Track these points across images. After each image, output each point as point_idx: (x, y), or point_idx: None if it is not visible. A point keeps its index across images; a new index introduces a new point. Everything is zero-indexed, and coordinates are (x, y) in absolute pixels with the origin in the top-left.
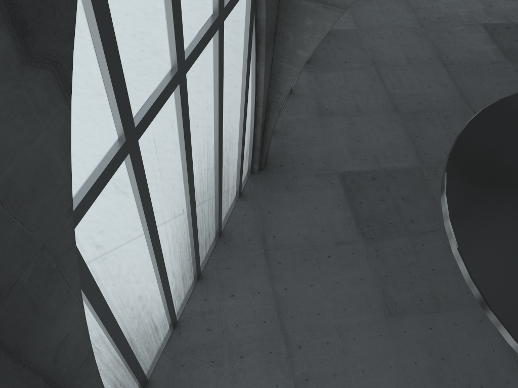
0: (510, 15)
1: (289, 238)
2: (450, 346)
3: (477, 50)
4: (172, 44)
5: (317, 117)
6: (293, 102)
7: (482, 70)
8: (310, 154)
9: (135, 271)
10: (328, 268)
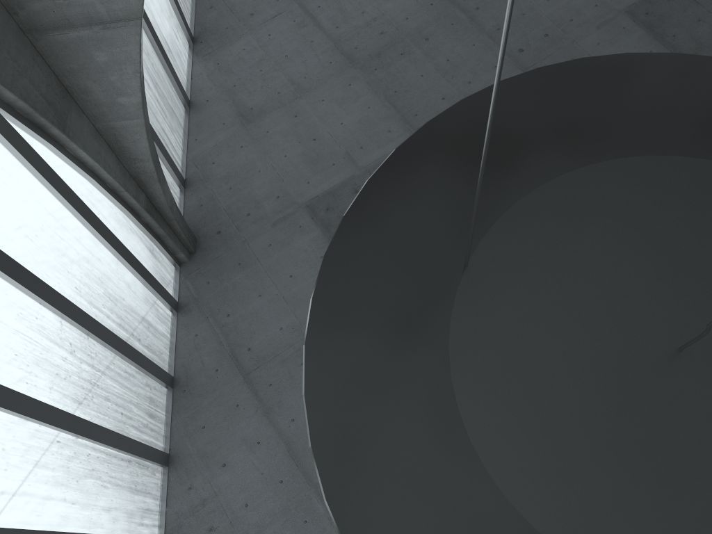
0: None
1: (270, 340)
2: None
3: None
4: None
5: (242, 128)
6: (199, 120)
7: None
8: (254, 194)
9: None
10: None
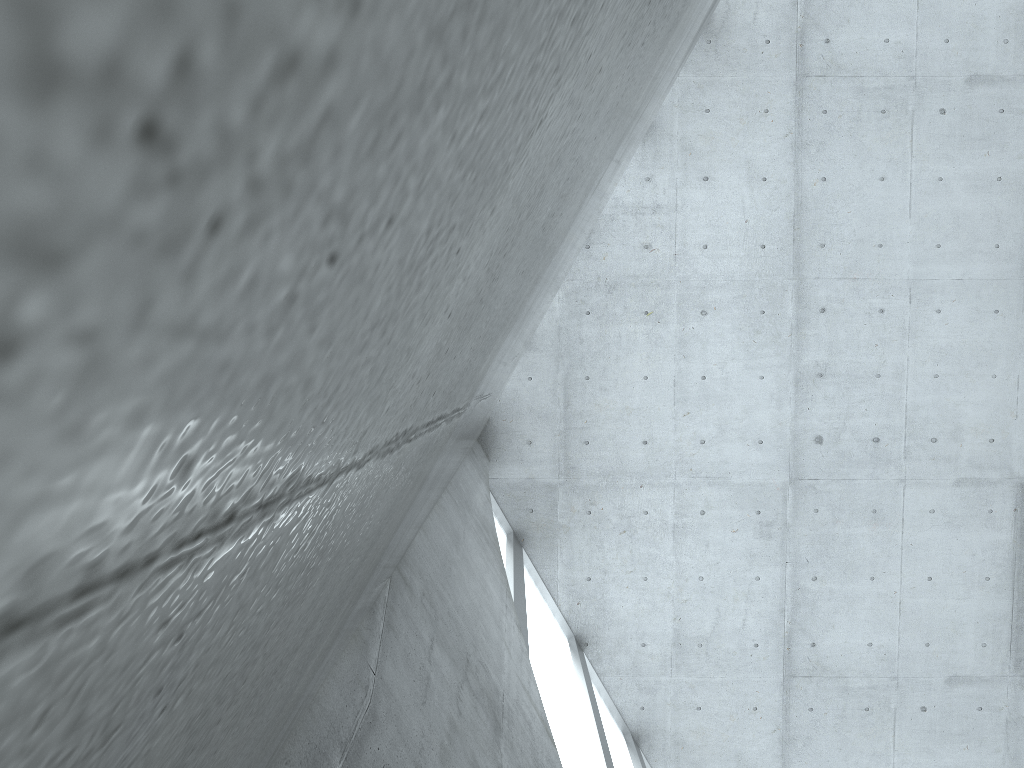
0: None
1: (862, 49)
2: None
3: None
4: None
5: None
6: None
7: None
8: None
9: None
10: (932, 142)
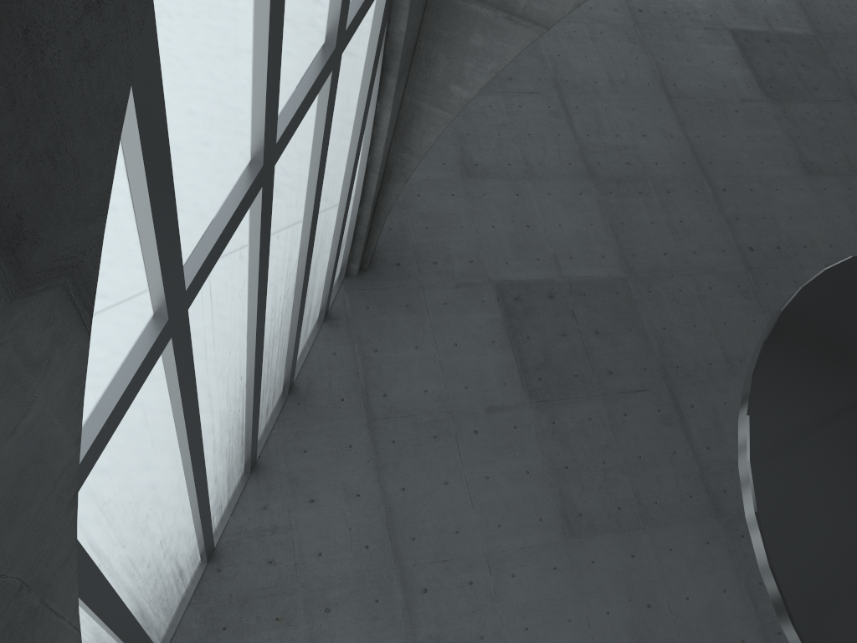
0: (773, 18)
1: (410, 397)
2: (661, 585)
3: (720, 75)
4: (258, 122)
5: (460, 178)
6: None
7: (727, 113)
8: (448, 246)
9: (158, 507)
10: (474, 452)
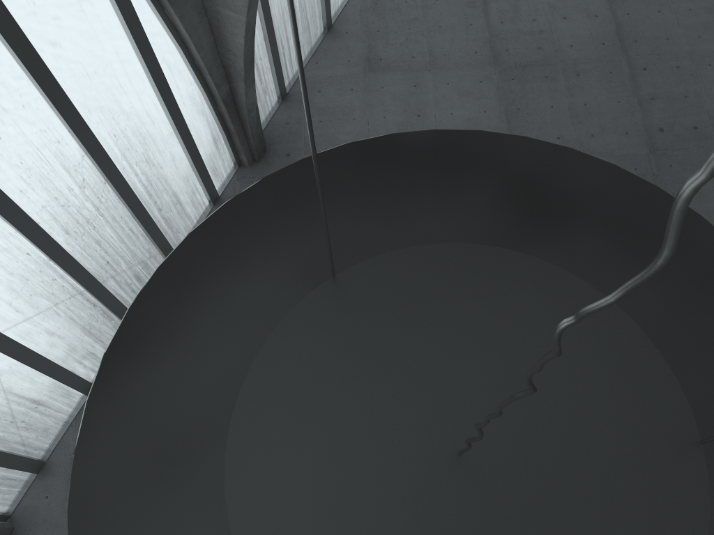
0: None
1: None
2: None
3: None
4: None
5: (362, 73)
6: (329, 47)
7: None
8: (337, 137)
9: None
10: None
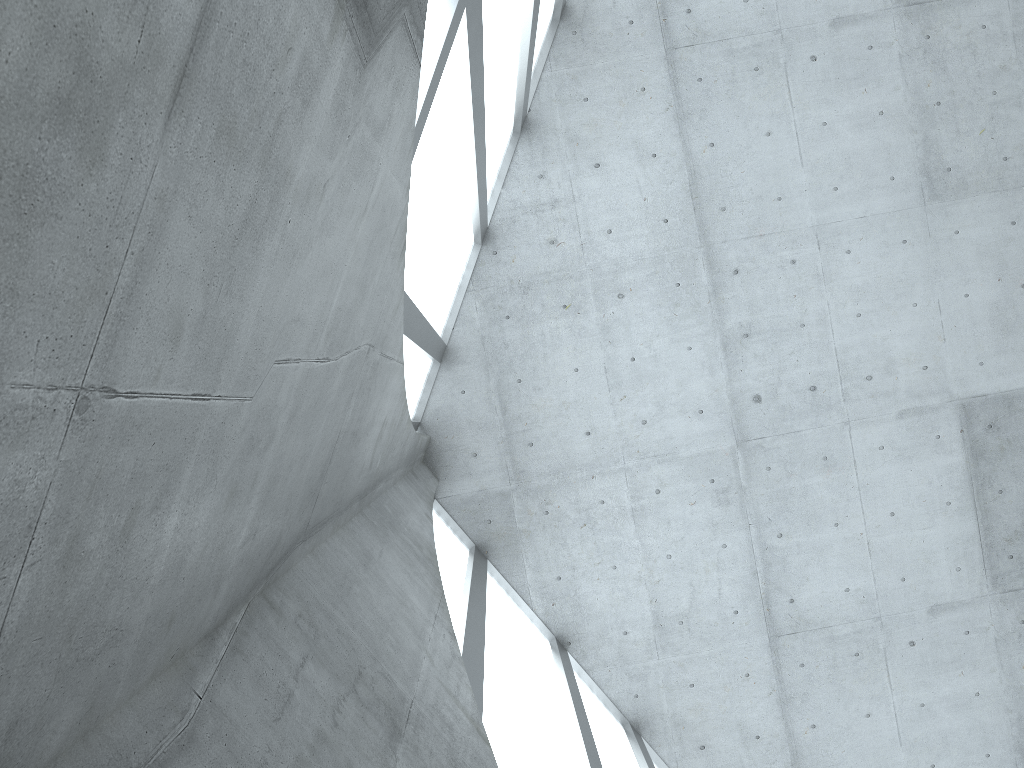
0: None
1: (724, 13)
2: None
3: None
4: None
5: None
6: None
7: None
8: None
9: (443, 205)
10: (809, 89)
